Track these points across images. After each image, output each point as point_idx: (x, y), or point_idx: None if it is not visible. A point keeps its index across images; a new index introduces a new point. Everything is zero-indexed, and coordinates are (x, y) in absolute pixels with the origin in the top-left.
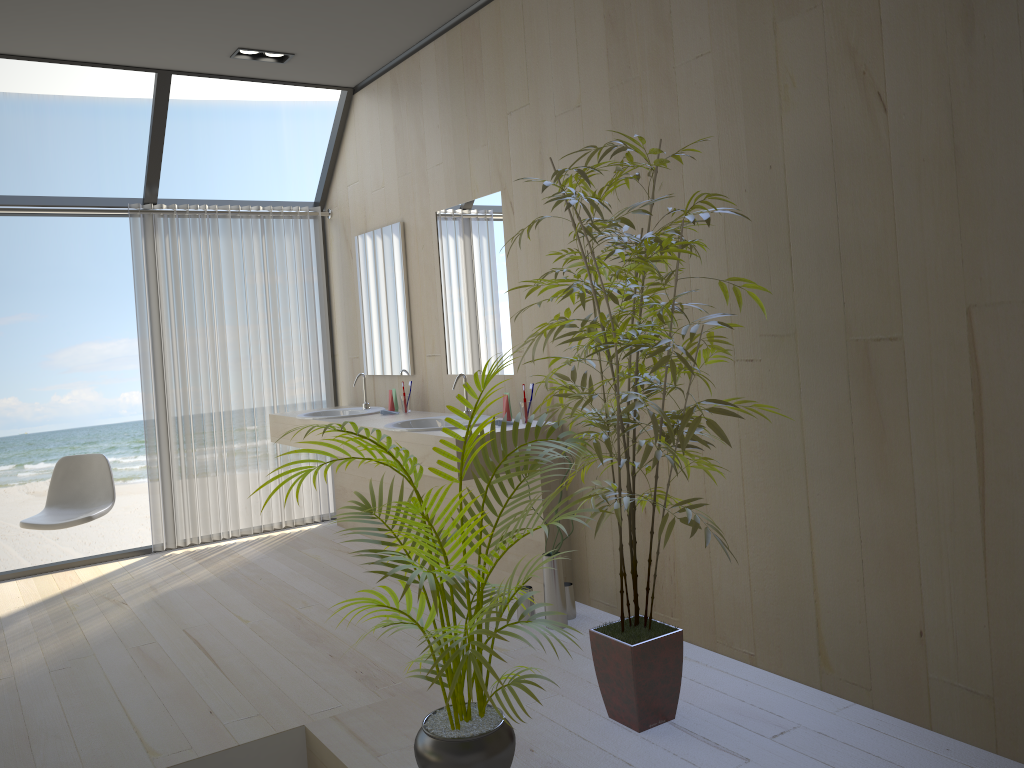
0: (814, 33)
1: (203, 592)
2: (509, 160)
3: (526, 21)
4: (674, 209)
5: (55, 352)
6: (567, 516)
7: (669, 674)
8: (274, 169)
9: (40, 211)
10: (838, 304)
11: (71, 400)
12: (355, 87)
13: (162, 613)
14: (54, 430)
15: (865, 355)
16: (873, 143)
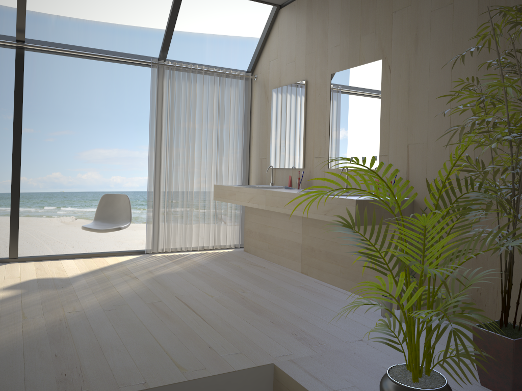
0: None
1: (180, 277)
2: (390, 40)
3: None
4: None
5: (81, 152)
6: None
7: None
8: None
9: (105, 57)
10: None
11: (87, 177)
12: (281, 5)
13: (160, 286)
14: (77, 191)
15: None
16: None
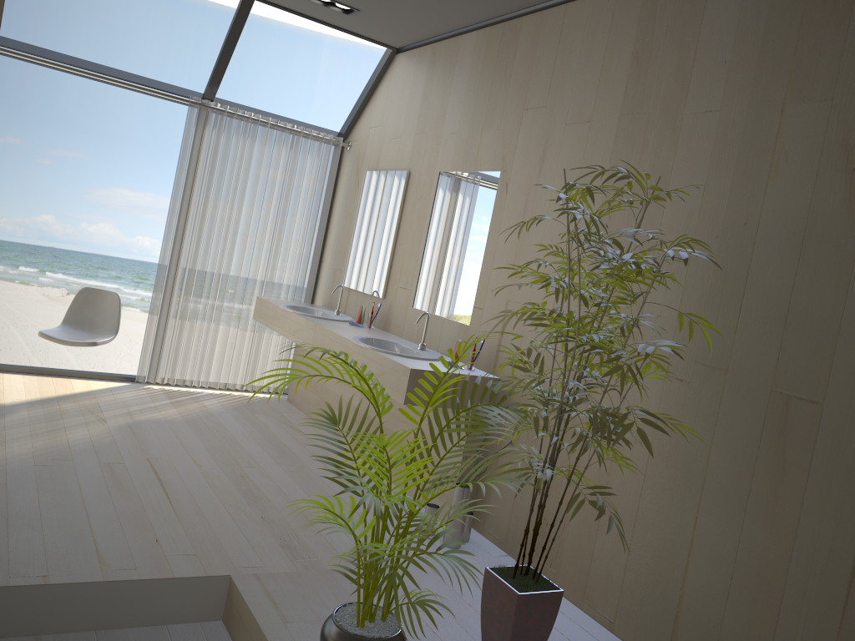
0: (818, 122)
1: (169, 429)
2: (515, 148)
3: (562, 37)
4: (652, 236)
5: (94, 189)
6: (503, 481)
7: (543, 624)
8: (306, 88)
9: (119, 83)
10: (772, 357)
11: (96, 230)
12: (399, 48)
13: (133, 439)
14: (76, 250)
15: (784, 408)
16: (844, 232)
